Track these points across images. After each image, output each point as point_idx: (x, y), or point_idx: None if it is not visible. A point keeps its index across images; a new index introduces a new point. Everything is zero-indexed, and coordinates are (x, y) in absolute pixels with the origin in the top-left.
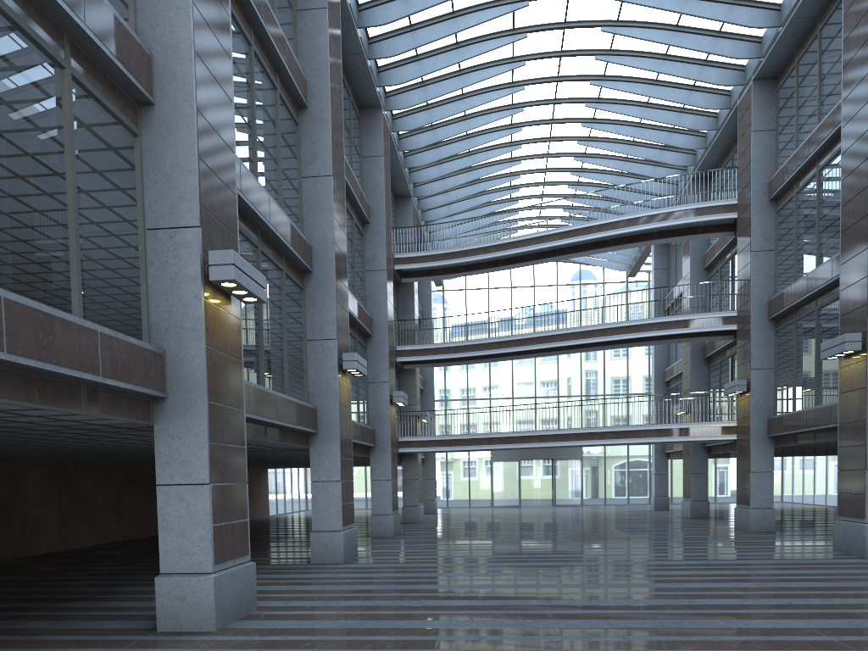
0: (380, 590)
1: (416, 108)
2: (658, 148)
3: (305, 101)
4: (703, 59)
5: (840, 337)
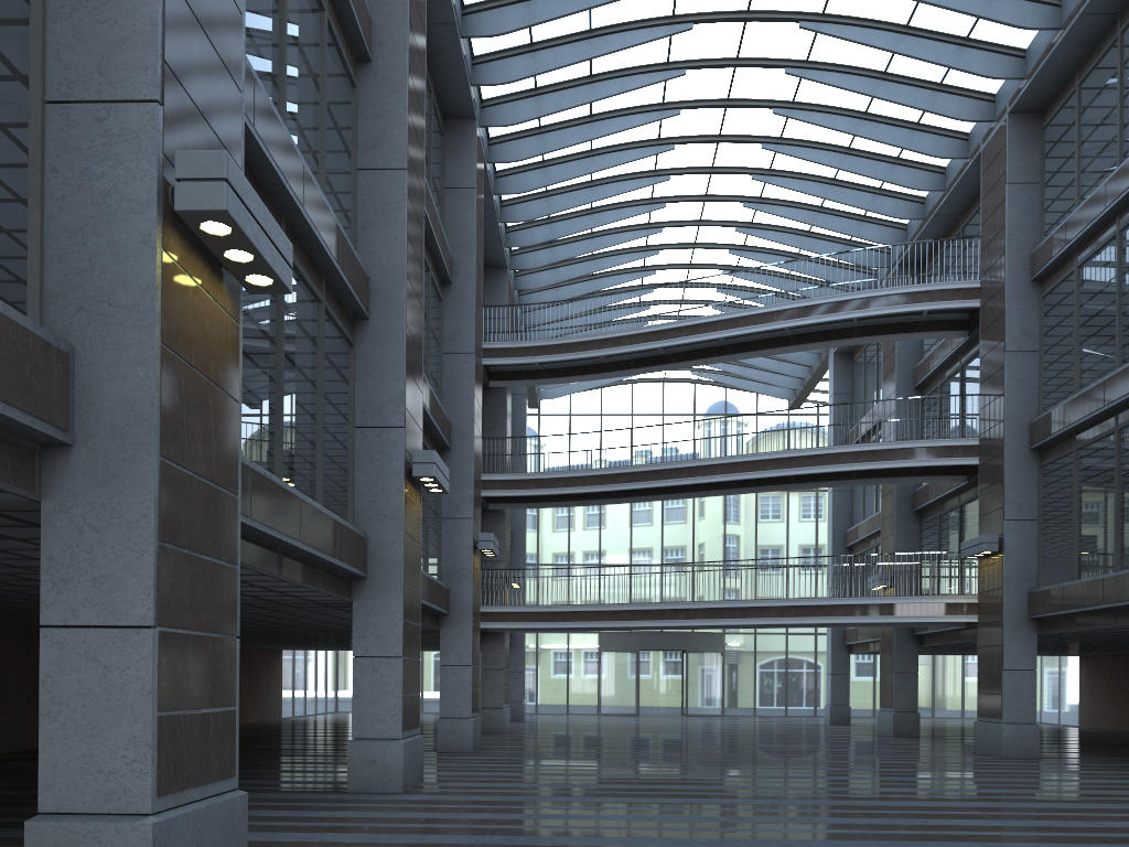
0: (477, 846)
1: (524, 132)
2: (855, 219)
3: (368, 49)
4: (937, 83)
5: None
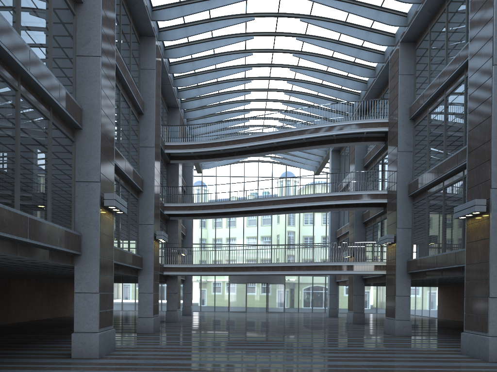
0: None
1: (181, 44)
2: (337, 90)
3: None
4: (369, 27)
5: (470, 202)
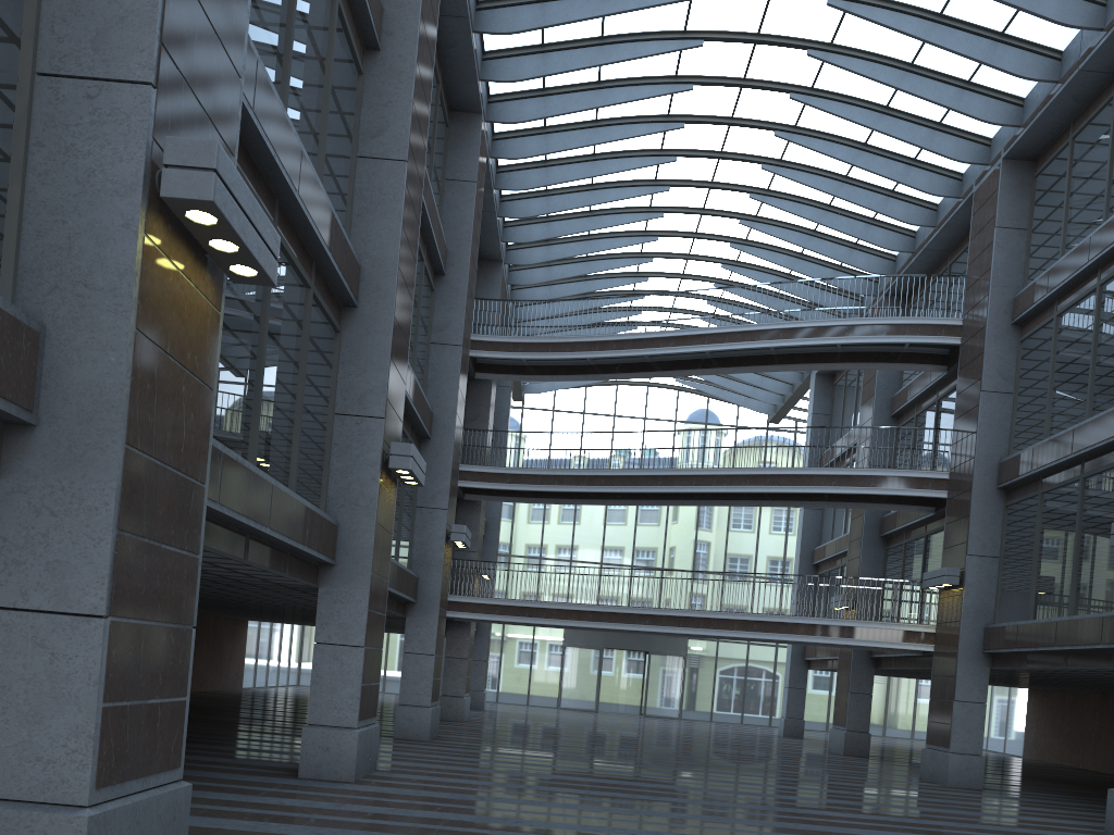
0: None
1: (528, 130)
2: (846, 246)
3: (378, 38)
4: (937, 122)
5: None
